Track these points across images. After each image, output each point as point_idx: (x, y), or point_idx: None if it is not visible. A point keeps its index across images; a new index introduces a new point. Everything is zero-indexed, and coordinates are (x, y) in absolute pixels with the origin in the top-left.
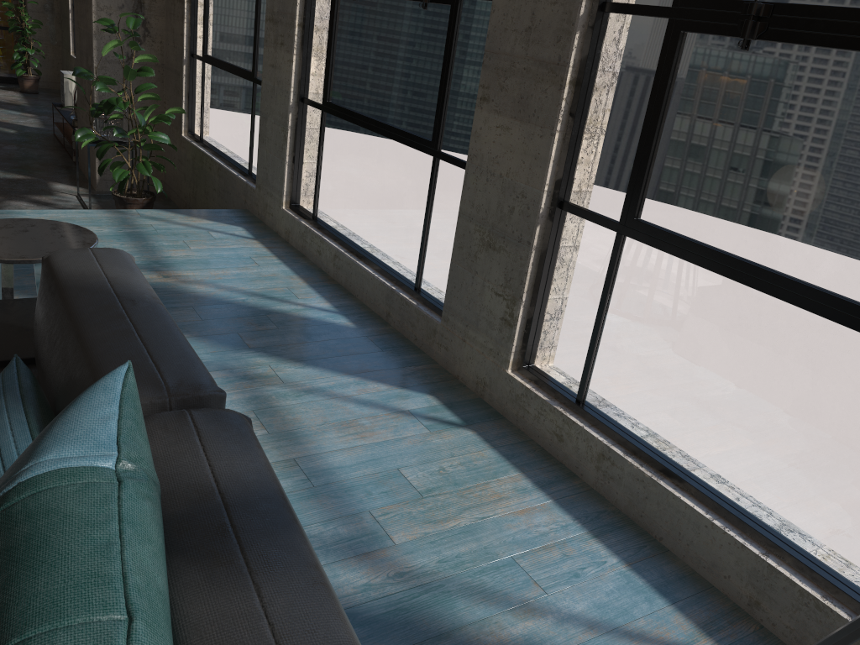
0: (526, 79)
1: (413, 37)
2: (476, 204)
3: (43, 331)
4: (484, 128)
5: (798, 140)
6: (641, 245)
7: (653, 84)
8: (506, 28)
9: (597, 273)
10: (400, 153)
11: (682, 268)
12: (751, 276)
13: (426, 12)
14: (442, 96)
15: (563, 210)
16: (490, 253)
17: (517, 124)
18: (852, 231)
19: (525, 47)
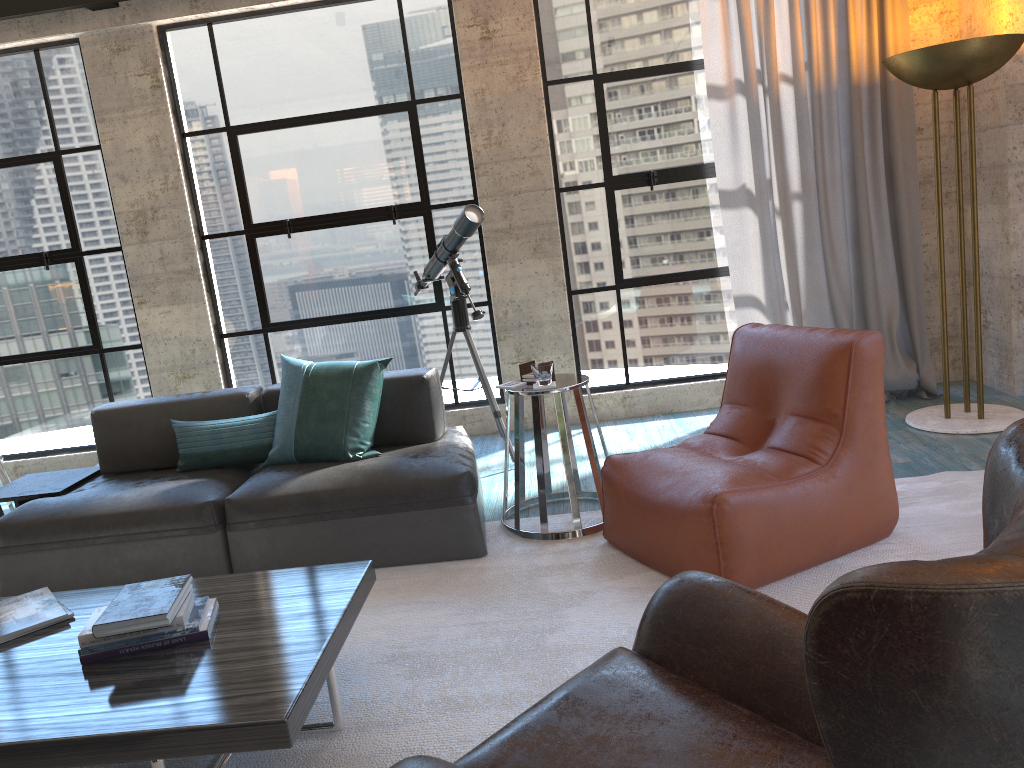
0: (171, 283)
1: (40, 289)
2: (163, 360)
3: (144, 425)
4: (149, 318)
5: (328, 263)
6: (279, 333)
7: (251, 263)
8: (142, 262)
9: (261, 357)
10: (59, 365)
11: (304, 332)
12: (336, 320)
13: (48, 271)
14: (91, 315)
15: (223, 338)
16: (187, 381)
17: (176, 307)
18: (364, 286)
19: (163, 267)
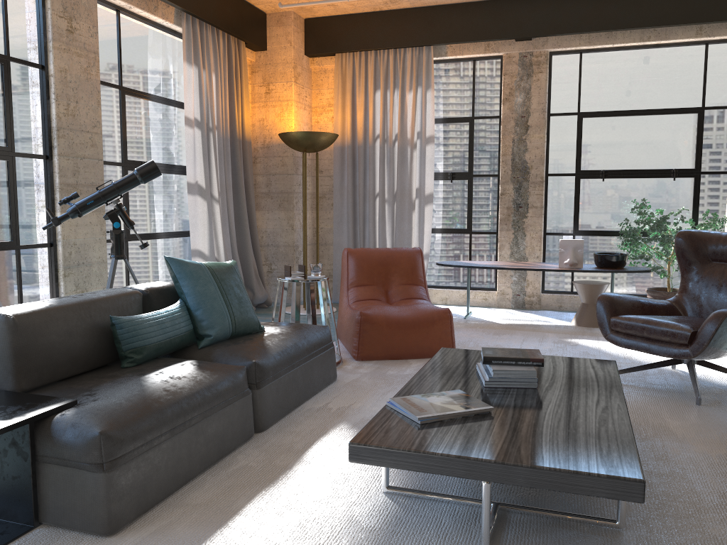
0: None
1: None
2: None
3: (71, 327)
4: None
5: None
6: None
7: None
8: None
9: None
10: None
11: None
12: None
13: None
14: None
15: None
16: None
17: None
18: None
19: None
